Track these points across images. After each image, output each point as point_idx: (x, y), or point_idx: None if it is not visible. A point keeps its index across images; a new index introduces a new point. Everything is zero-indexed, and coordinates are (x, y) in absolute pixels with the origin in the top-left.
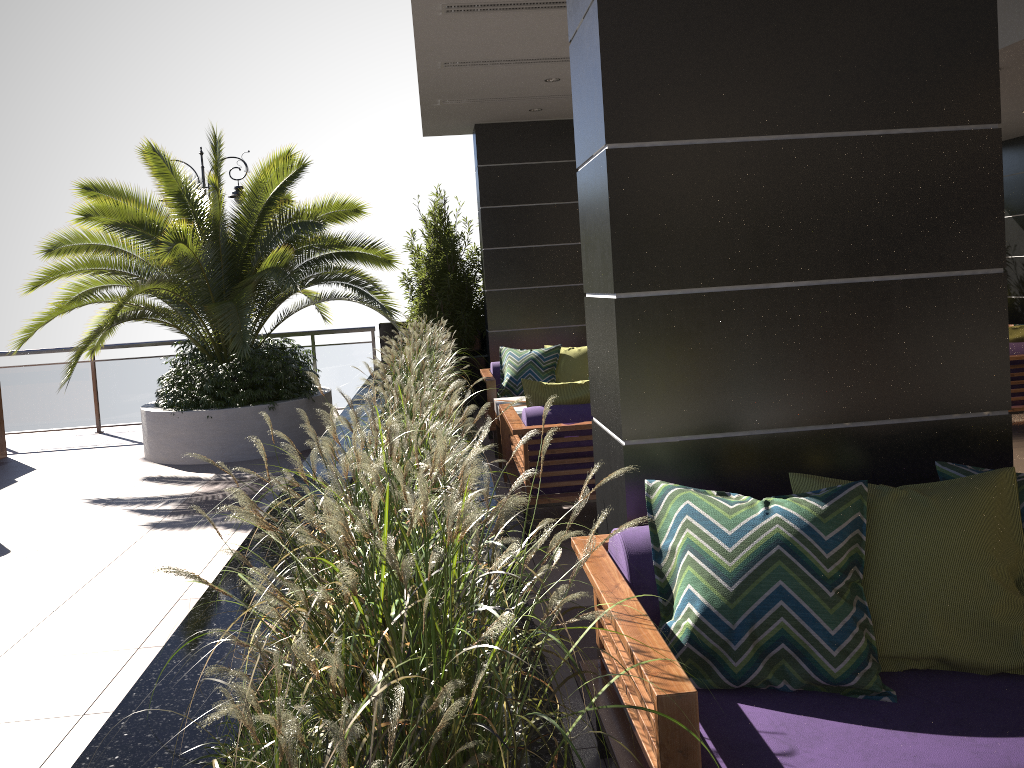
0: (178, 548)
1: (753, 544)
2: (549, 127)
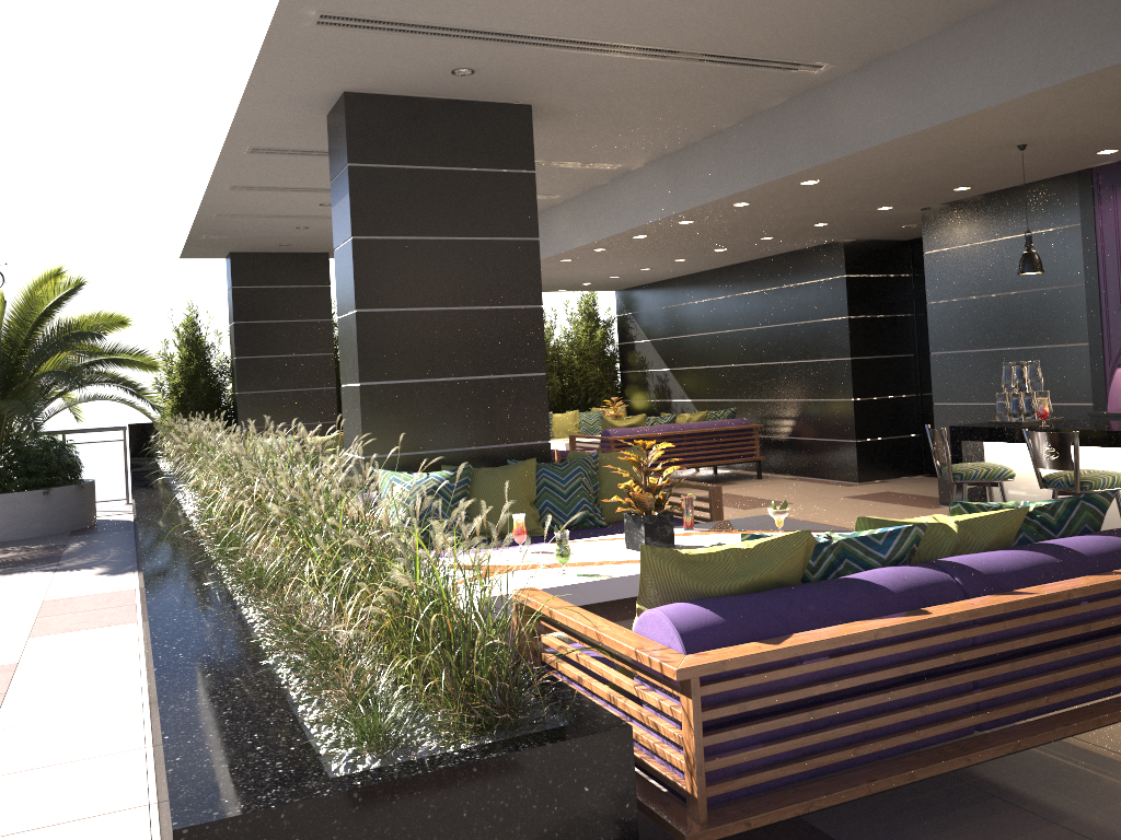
0: (13, 582)
1: (421, 488)
2: (295, 258)
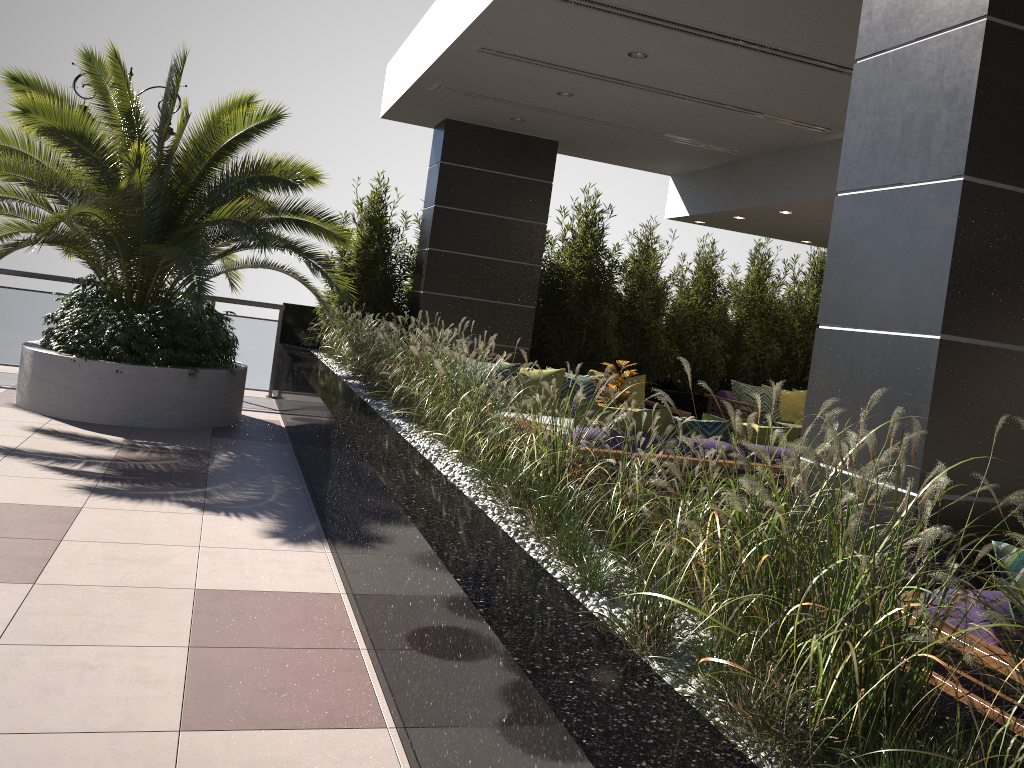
0: (145, 523)
1: None
2: (519, 140)
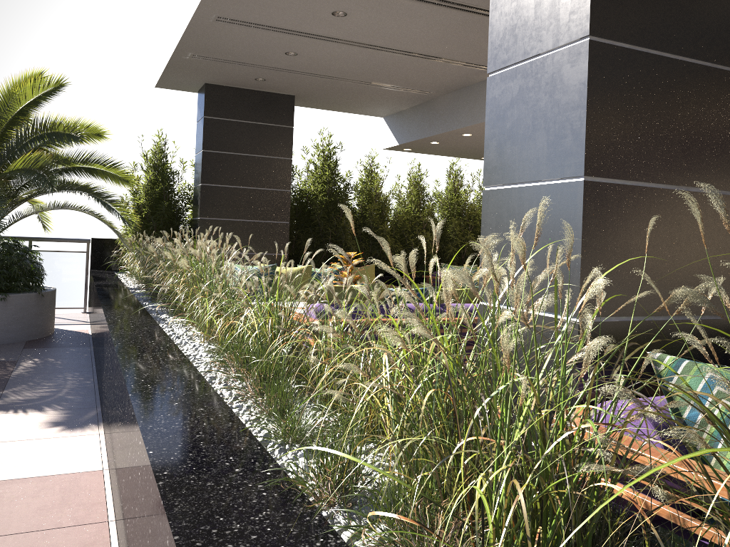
0: None
1: None
2: (264, 96)
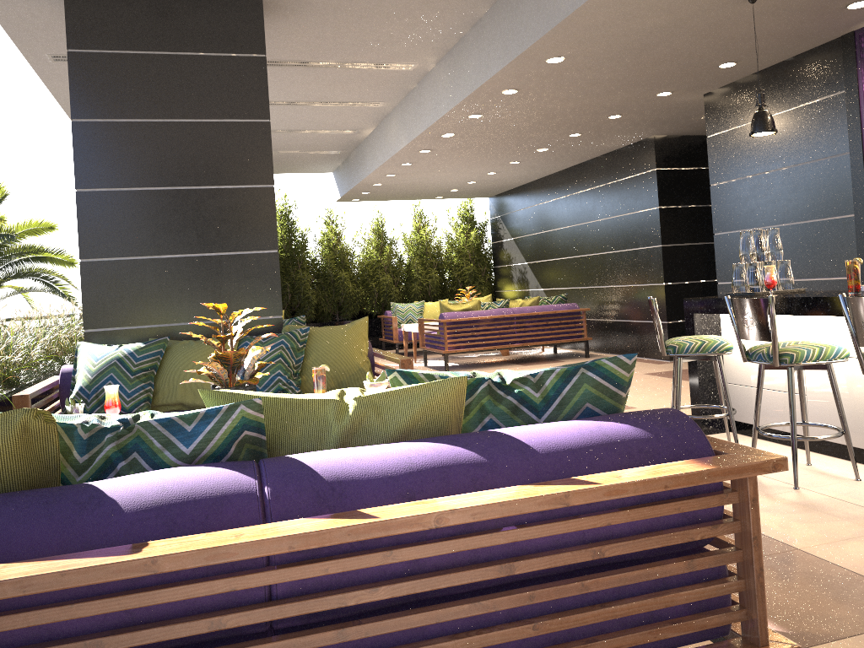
0: None
1: (106, 360)
2: None
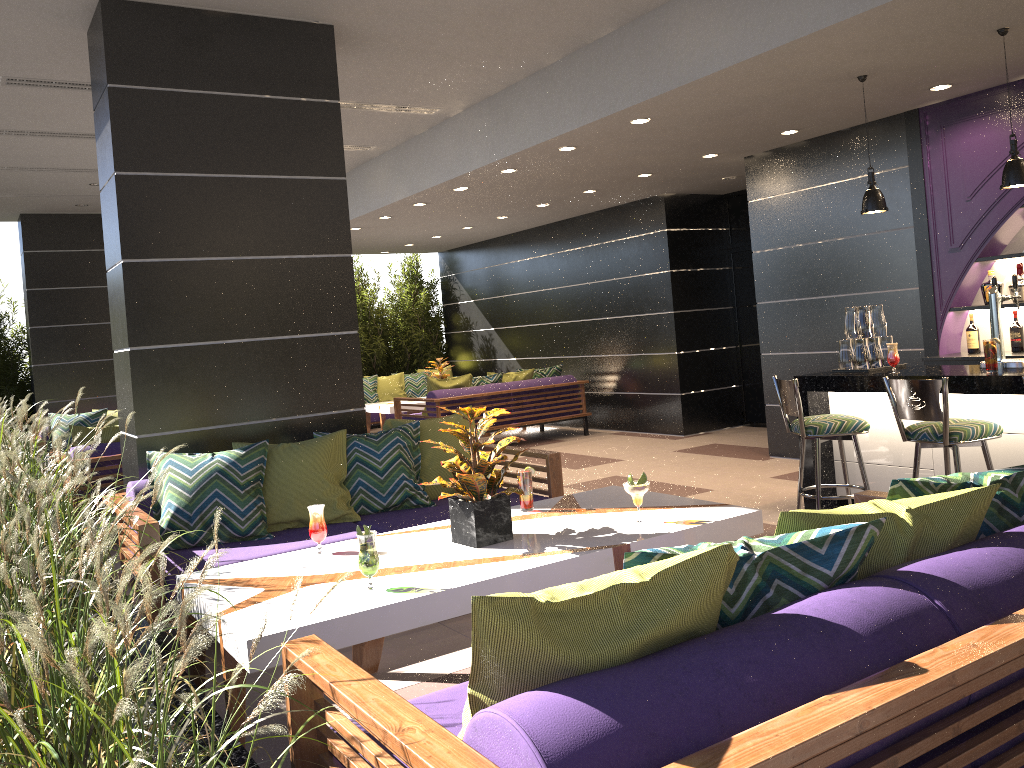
0: None
1: (203, 473)
2: (96, 219)
